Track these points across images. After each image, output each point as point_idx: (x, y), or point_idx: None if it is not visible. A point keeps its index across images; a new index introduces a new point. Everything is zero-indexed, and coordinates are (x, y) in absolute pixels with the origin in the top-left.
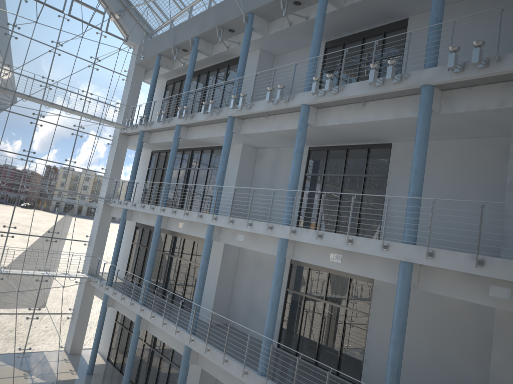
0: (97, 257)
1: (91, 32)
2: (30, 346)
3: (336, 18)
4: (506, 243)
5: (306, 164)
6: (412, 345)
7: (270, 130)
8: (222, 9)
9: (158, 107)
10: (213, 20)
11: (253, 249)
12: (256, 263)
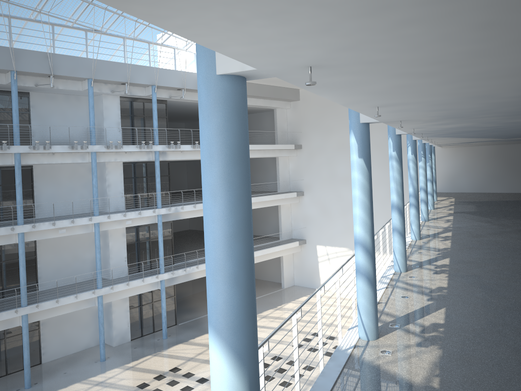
0: None
1: None
2: None
3: None
4: (109, 206)
5: None
6: (63, 258)
7: None
8: None
9: None
10: None
11: None
12: None
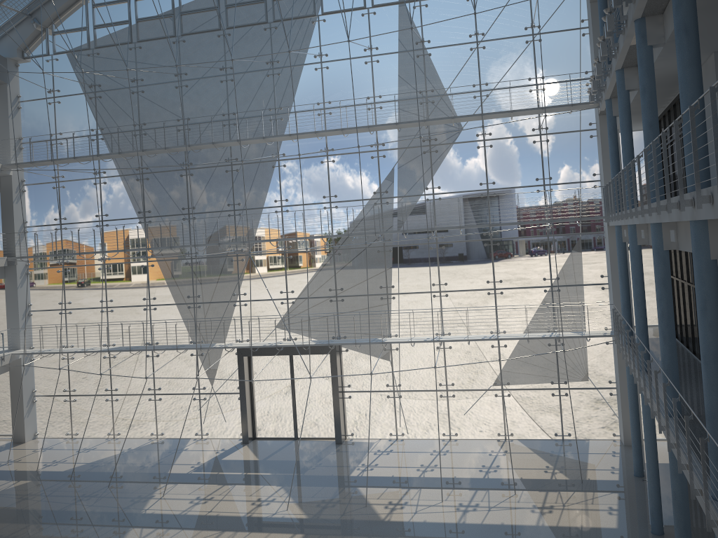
0: None
1: None
2: (568, 432)
3: None
4: None
5: None
6: None
7: None
8: None
9: None
10: None
11: None
12: None
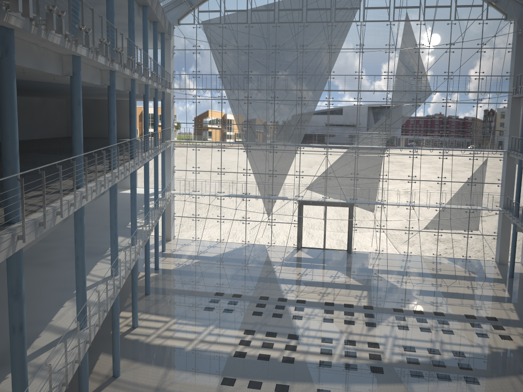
0: (509, 195)
1: (474, 25)
2: (469, 255)
3: None
4: None
5: None
6: None
7: None
8: None
9: None
10: None
11: None
12: None
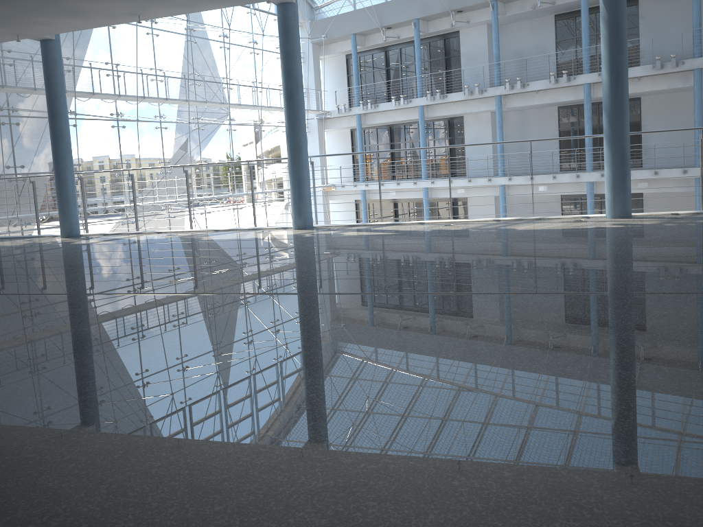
0: None
1: (271, 20)
2: None
3: (579, 2)
4: None
5: (558, 121)
6: None
7: (544, 103)
8: None
9: (342, 83)
10: (441, 4)
11: (552, 194)
12: (523, 205)
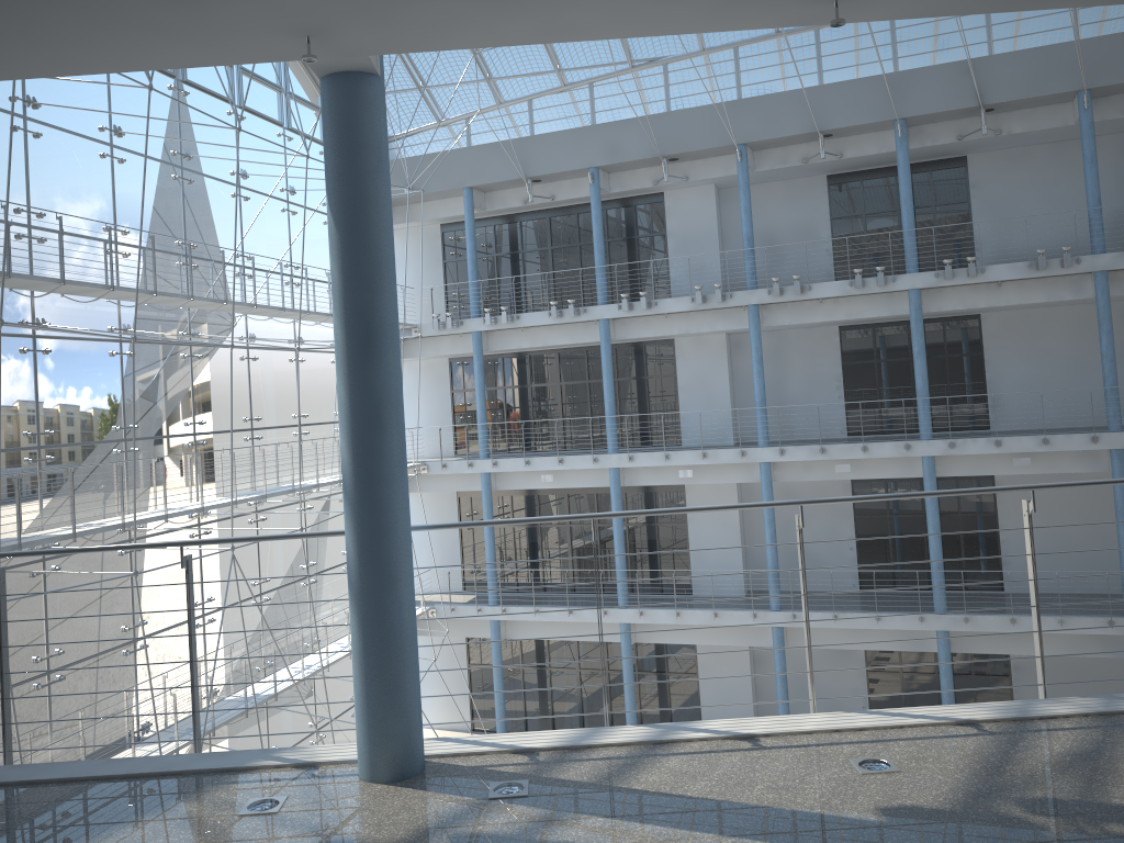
0: None
1: (315, 153)
2: None
3: (881, 156)
4: None
5: (840, 350)
6: (1060, 528)
7: (834, 319)
8: (661, 127)
9: (433, 275)
10: (643, 145)
11: (856, 478)
12: (783, 496)
